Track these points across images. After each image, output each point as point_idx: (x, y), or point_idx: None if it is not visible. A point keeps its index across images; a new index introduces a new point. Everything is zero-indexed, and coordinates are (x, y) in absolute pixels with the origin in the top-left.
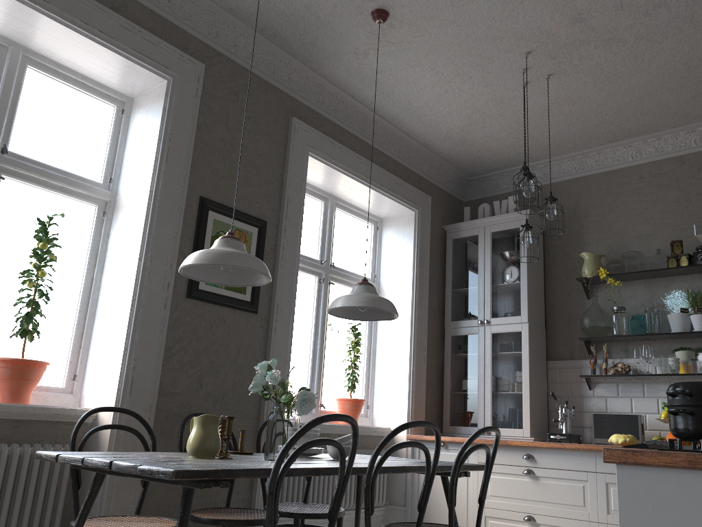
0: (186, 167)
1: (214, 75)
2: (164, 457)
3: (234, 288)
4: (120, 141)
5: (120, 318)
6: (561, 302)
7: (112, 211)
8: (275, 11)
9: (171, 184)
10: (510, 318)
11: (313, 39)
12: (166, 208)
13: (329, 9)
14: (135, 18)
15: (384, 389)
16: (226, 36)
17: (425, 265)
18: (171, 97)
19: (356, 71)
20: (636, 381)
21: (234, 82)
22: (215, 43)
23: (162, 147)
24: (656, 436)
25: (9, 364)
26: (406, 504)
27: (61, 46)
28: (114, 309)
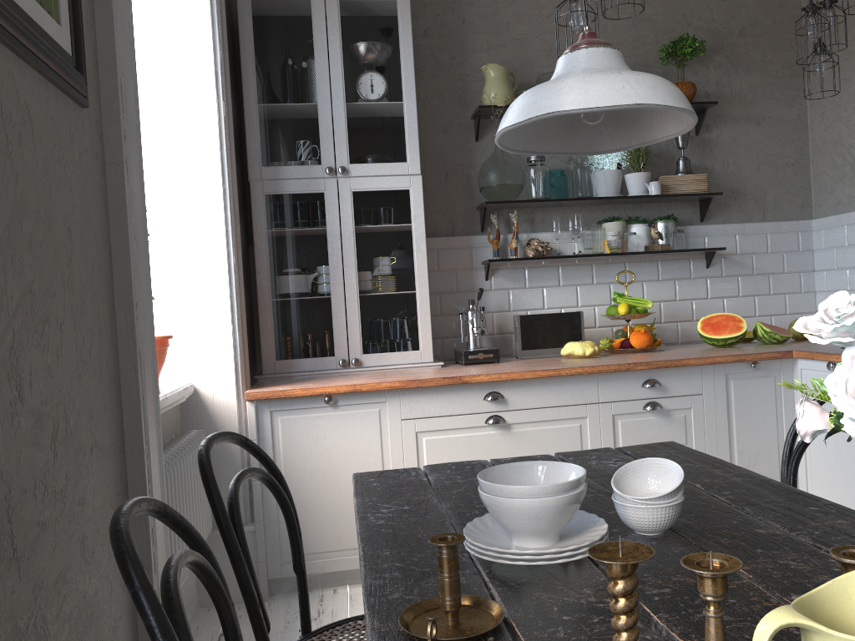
0: None
1: None
2: None
3: None
4: None
5: None
6: (433, 143)
7: None
8: None
9: None
10: (388, 166)
11: None
12: None
13: None
14: None
15: (165, 306)
16: None
17: (225, 45)
18: None
19: None
20: (549, 265)
21: None
22: None
23: None
24: (606, 339)
25: None
26: (247, 519)
27: None
28: None
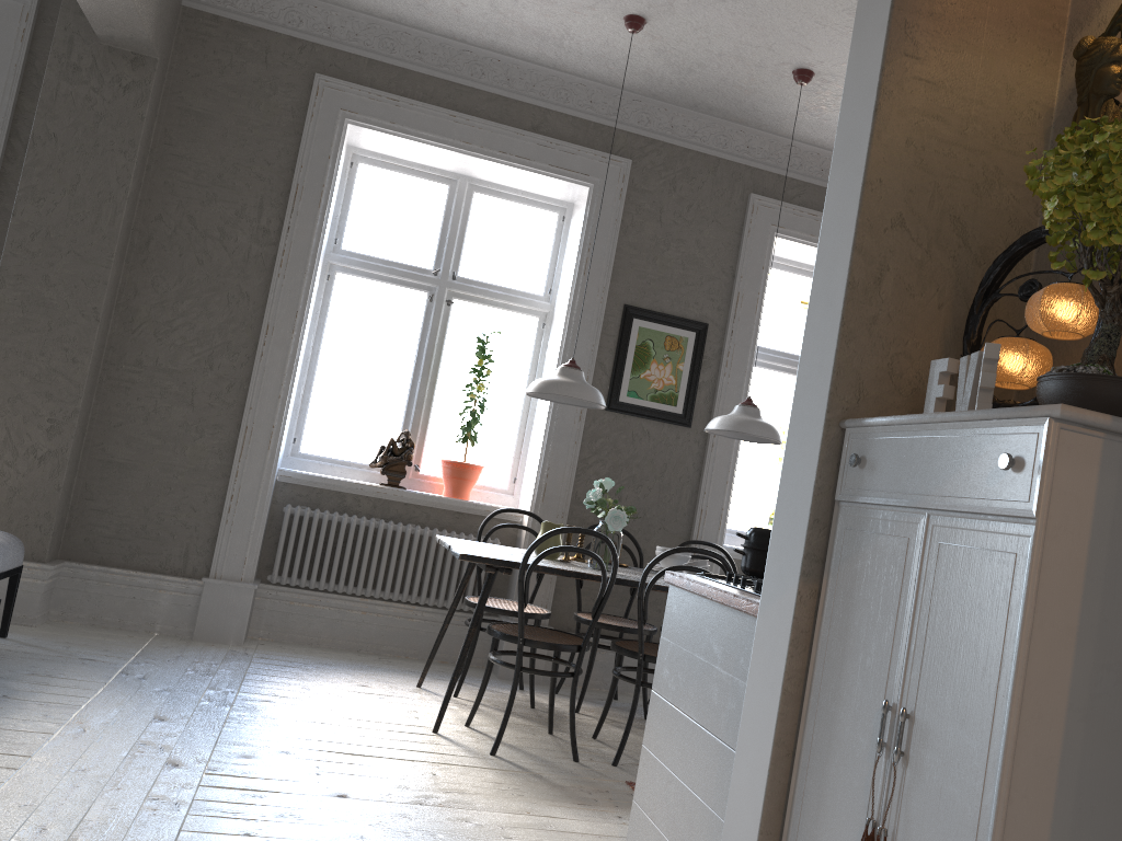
0: (606, 276)
1: (645, 168)
2: (514, 552)
3: (662, 400)
4: (560, 250)
5: (541, 428)
6: None
7: (551, 322)
8: (694, 89)
9: (589, 296)
10: None
11: (751, 106)
12: (583, 321)
13: (746, 78)
14: (555, 130)
15: None
16: (660, 120)
17: None
18: (591, 204)
19: (821, 127)
20: None
21: (671, 168)
22: (647, 131)
23: (581, 259)
24: None
25: (450, 465)
26: None
27: (493, 173)
28: (540, 419)
